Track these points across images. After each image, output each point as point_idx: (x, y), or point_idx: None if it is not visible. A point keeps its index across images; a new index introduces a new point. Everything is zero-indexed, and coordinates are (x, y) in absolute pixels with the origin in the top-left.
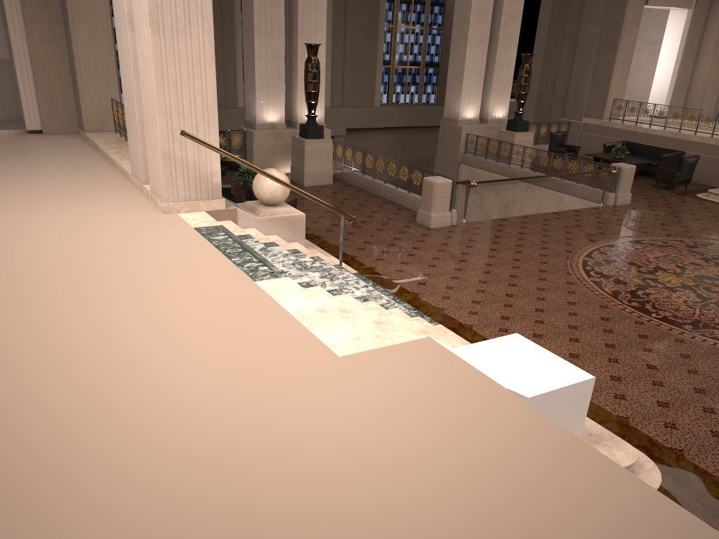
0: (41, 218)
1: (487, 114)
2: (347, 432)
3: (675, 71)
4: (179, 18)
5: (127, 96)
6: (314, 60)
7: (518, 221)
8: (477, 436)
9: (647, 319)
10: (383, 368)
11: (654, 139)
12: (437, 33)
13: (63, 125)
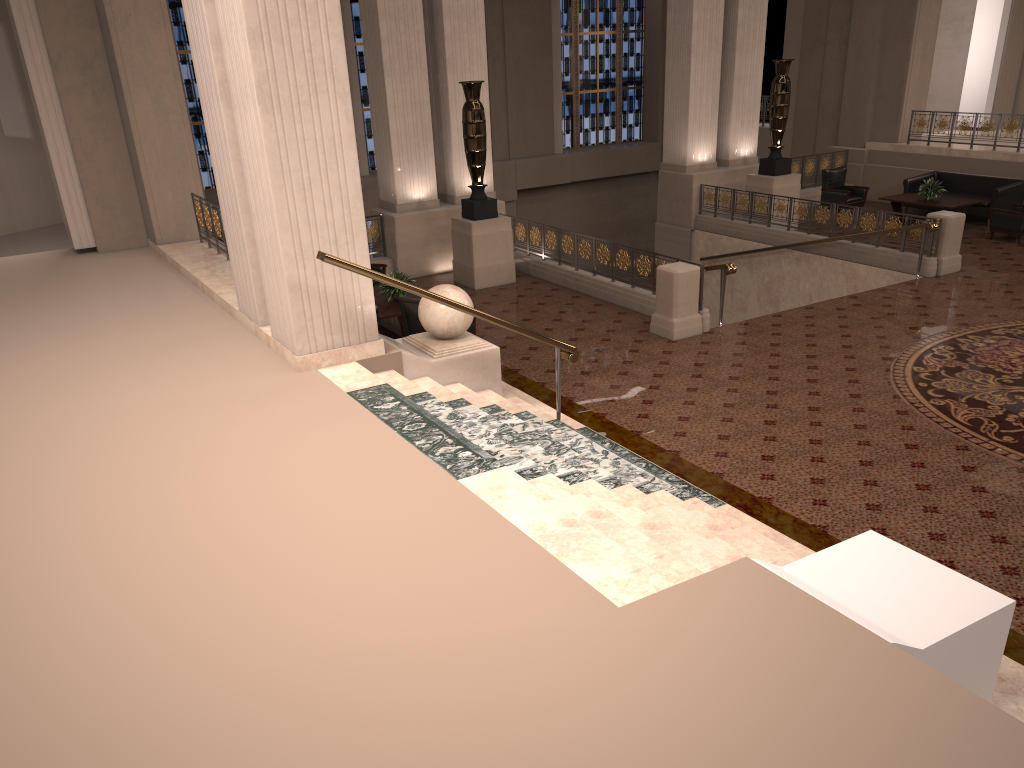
0: (122, 398)
1: (727, 152)
2: (669, 752)
3: (997, 58)
4: (300, 85)
5: (226, 200)
6: (476, 105)
7: (800, 316)
8: (874, 741)
9: None
10: (692, 623)
11: (979, 165)
12: (636, 37)
13: (125, 236)
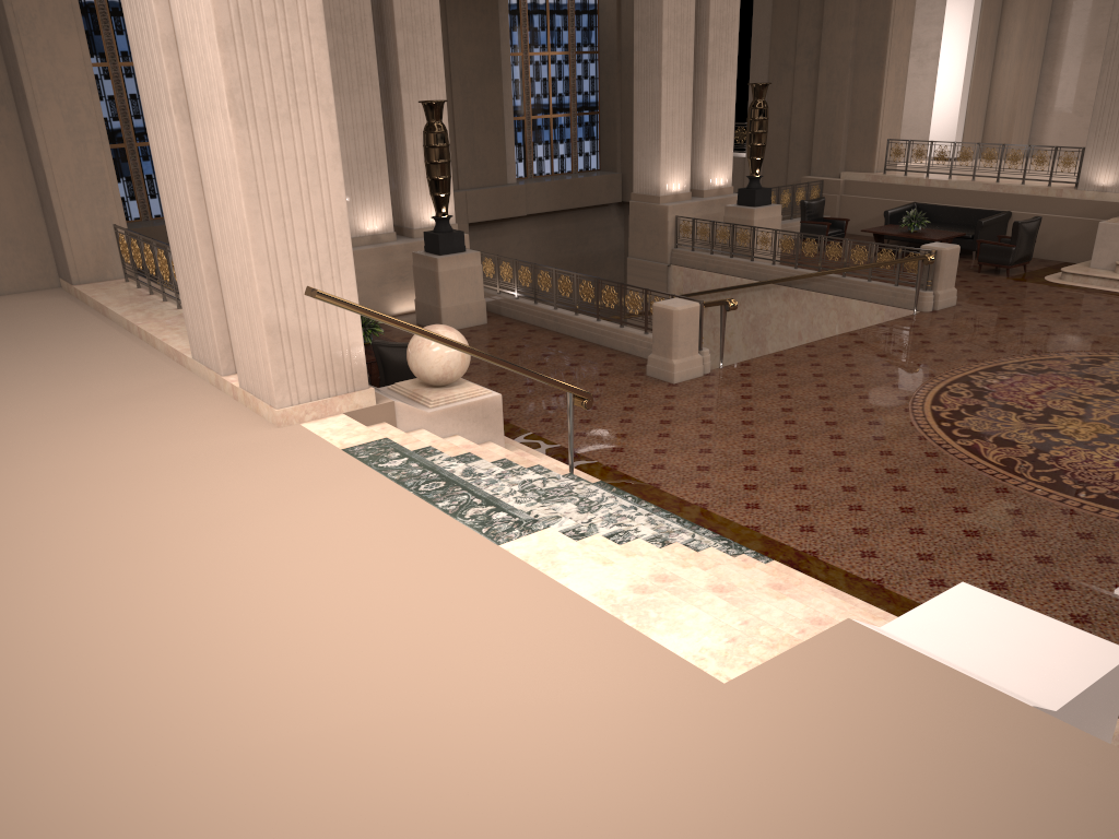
0: (68, 463)
1: (701, 182)
2: None
3: (965, 87)
4: (278, 95)
5: (177, 230)
6: (439, 127)
7: (803, 354)
8: (1050, 819)
9: (1077, 504)
10: (812, 697)
11: (959, 196)
12: (590, 59)
13: (32, 276)
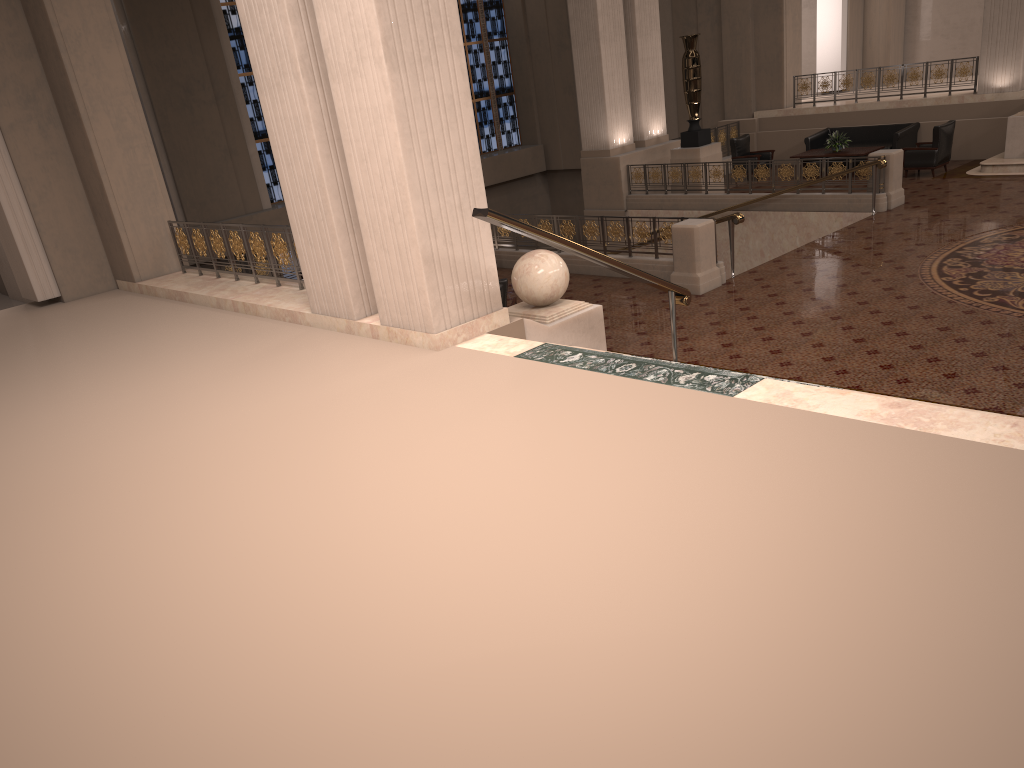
0: (269, 404)
1: (641, 133)
2: None
3: (843, 25)
4: (420, 40)
5: (299, 191)
6: None
7: (798, 257)
8: None
9: None
10: None
11: (868, 116)
12: (501, 45)
13: (91, 281)
